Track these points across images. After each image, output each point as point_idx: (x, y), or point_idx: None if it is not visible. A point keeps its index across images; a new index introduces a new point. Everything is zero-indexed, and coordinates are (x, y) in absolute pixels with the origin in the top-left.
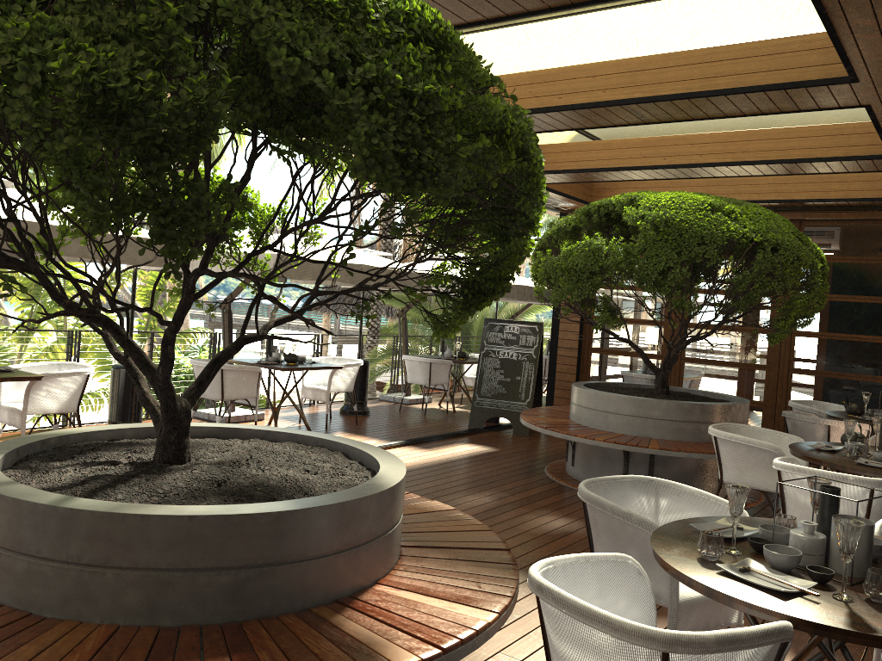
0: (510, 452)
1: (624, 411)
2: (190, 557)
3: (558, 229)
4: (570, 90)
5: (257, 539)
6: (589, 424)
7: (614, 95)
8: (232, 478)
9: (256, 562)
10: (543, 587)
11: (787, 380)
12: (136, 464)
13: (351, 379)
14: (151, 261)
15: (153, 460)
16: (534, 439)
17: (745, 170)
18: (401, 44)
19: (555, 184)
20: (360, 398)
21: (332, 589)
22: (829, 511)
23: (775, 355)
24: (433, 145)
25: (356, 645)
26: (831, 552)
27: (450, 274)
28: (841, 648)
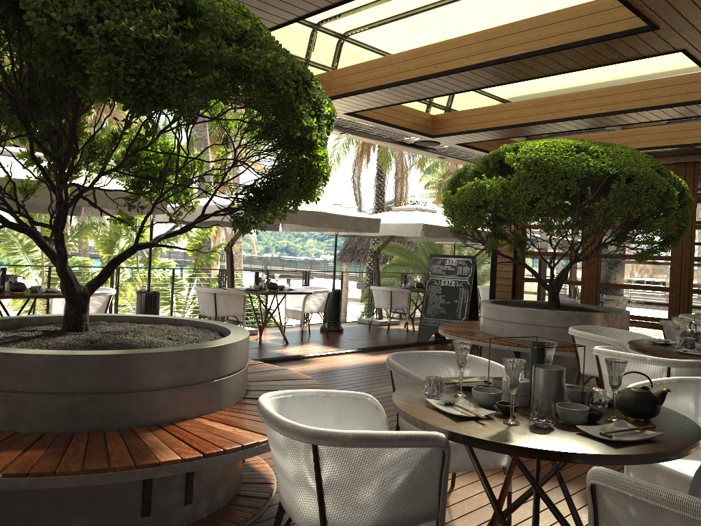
0: None
1: (515, 320)
2: (39, 384)
3: (459, 174)
4: (443, 60)
5: (88, 373)
6: (490, 332)
7: (475, 61)
8: (103, 340)
9: (87, 390)
10: (258, 403)
11: (688, 300)
12: (47, 331)
13: (322, 303)
14: (87, 195)
15: (61, 329)
16: None
17: (621, 119)
18: (149, 8)
19: (481, 144)
20: (334, 319)
21: (154, 416)
22: (536, 362)
23: (677, 278)
24: (164, 77)
25: (142, 448)
26: (531, 394)
27: (246, 185)
28: (558, 478)
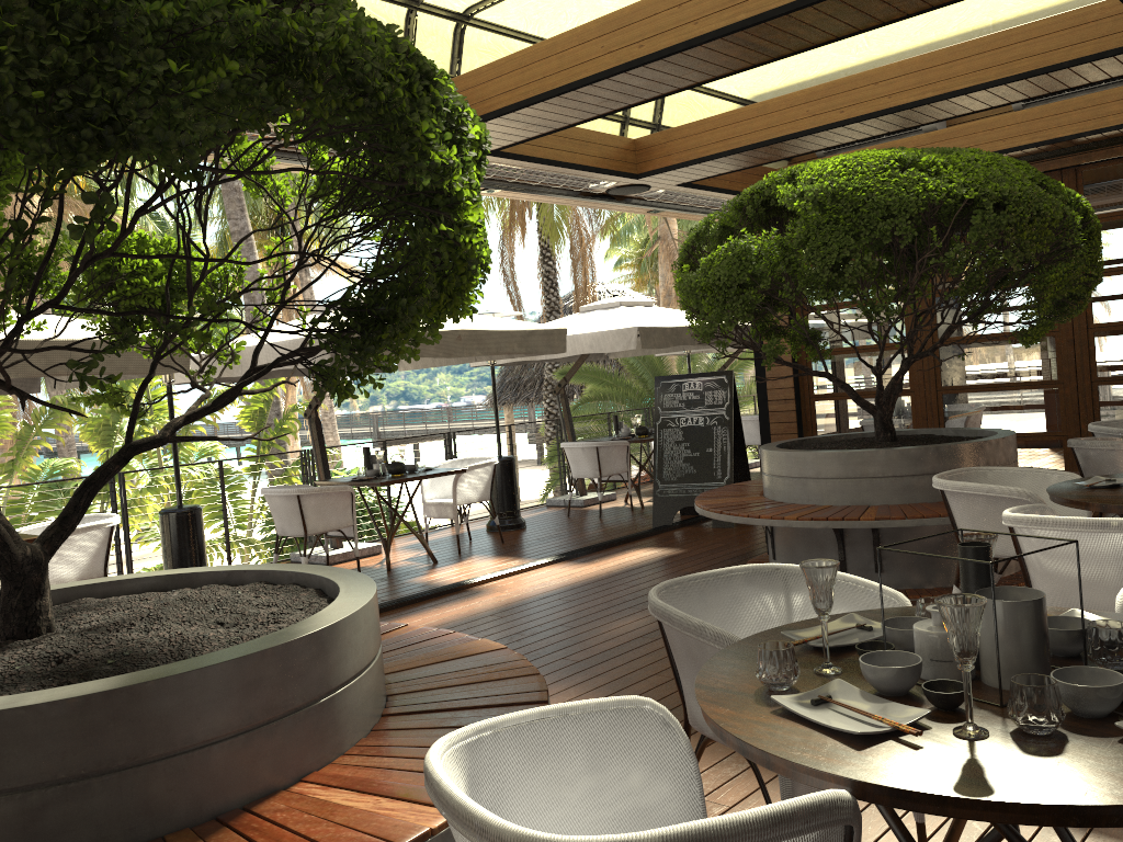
0: (700, 551)
1: (827, 474)
2: None
3: (698, 235)
4: (653, 32)
5: (50, 742)
6: (785, 499)
7: (710, 25)
8: (83, 650)
9: (55, 777)
10: (428, 775)
11: (1092, 397)
12: None
13: (485, 485)
14: (21, 360)
15: None
16: (741, 529)
17: (960, 106)
18: None
19: (718, 180)
20: (509, 507)
21: (207, 801)
22: (976, 584)
23: (1069, 363)
24: (115, 81)
25: None
26: (980, 653)
27: (332, 301)
28: None
